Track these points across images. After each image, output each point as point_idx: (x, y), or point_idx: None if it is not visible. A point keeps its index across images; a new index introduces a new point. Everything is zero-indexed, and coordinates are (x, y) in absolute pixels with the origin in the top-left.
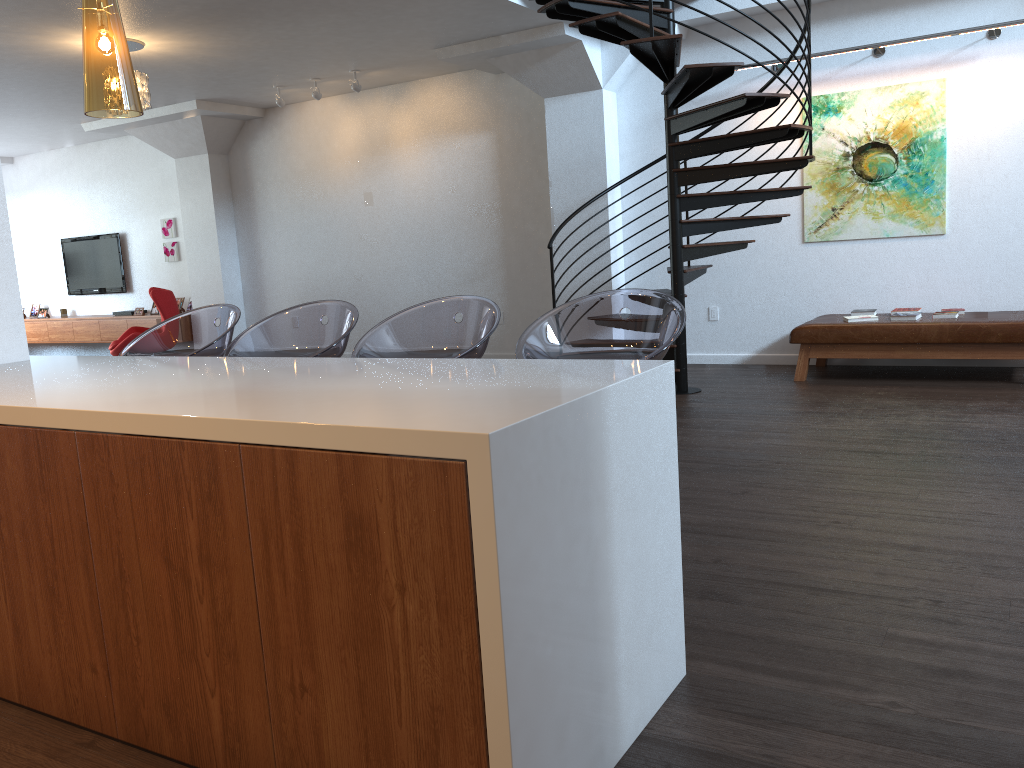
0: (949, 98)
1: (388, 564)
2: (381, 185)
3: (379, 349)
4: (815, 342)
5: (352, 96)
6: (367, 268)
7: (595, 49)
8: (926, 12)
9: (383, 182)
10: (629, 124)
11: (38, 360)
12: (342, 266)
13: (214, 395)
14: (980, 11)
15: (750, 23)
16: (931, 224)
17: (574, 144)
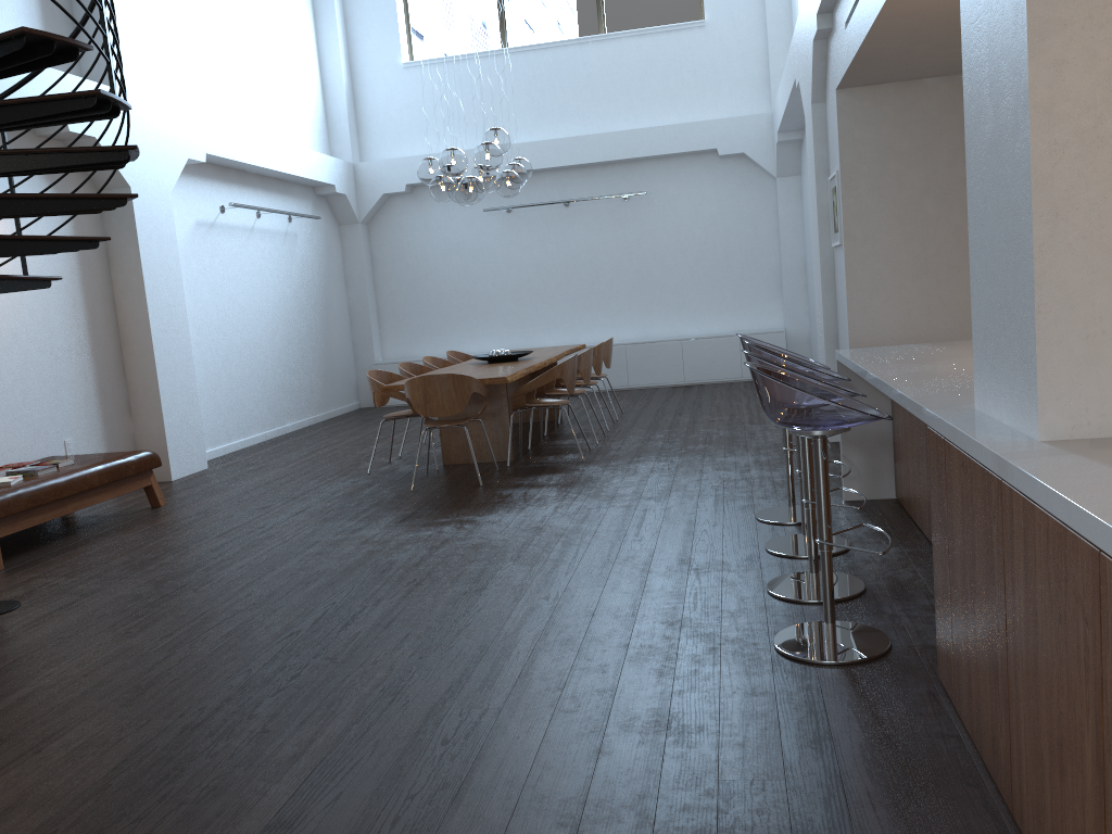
0: None
1: None
2: None
3: None
4: (10, 514)
5: None
6: None
7: None
8: None
9: None
10: None
11: (973, 404)
12: None
13: None
14: None
15: None
16: None
17: None
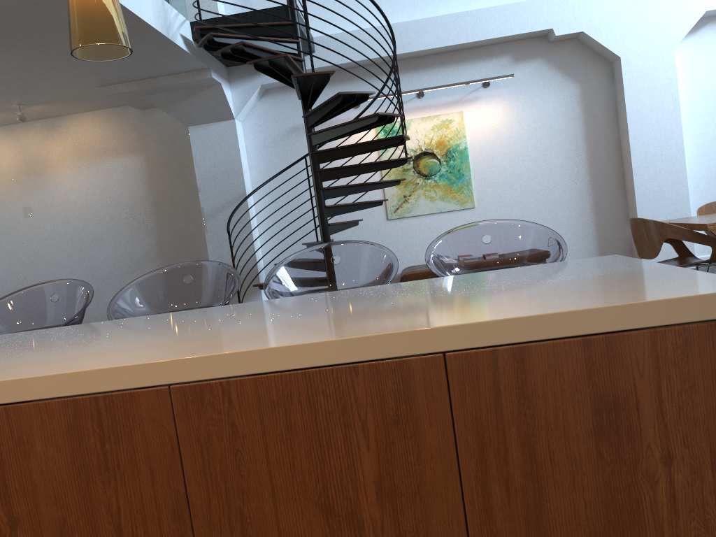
0: (466, 123)
1: (650, 438)
2: (40, 200)
3: (280, 293)
4: None
5: (6, 128)
6: (31, 270)
7: (228, 90)
8: (445, 71)
9: (42, 197)
10: (254, 145)
11: None
12: (5, 270)
13: (299, 325)
14: (476, 71)
15: (335, 75)
16: (466, 202)
17: (216, 159)
